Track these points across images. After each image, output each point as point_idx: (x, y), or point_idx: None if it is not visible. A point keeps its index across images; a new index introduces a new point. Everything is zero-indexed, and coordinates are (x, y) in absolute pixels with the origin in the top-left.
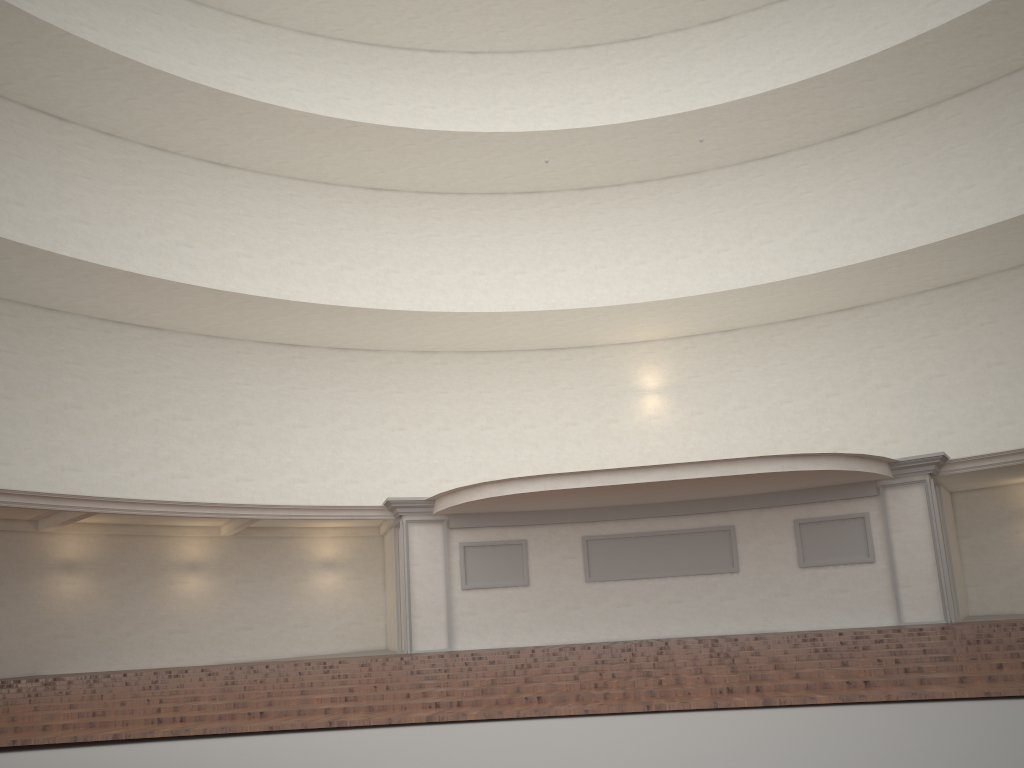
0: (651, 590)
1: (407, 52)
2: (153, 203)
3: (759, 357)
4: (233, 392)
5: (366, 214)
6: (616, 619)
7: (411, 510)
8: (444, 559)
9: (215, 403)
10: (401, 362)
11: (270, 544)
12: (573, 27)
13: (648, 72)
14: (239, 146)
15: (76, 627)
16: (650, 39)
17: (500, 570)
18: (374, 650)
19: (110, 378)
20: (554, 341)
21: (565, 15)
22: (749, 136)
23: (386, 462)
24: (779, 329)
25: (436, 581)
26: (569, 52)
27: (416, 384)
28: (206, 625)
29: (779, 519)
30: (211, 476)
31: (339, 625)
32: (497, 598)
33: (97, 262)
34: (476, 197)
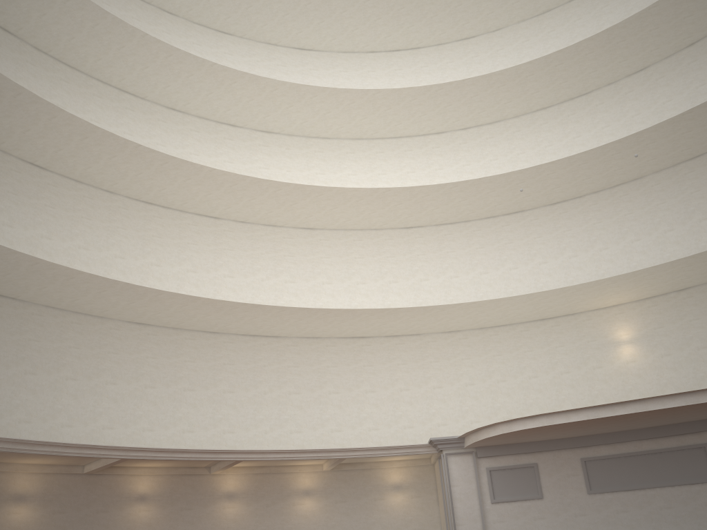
0: (643, 499)
1: (421, 137)
2: (270, 259)
3: None
4: (325, 372)
5: (403, 245)
6: (617, 523)
7: (448, 446)
8: (476, 480)
9: (314, 381)
10: (435, 340)
11: (356, 474)
12: (532, 98)
13: (591, 116)
14: (318, 215)
15: None
16: (590, 94)
17: (519, 487)
18: None
19: (249, 371)
20: (544, 313)
21: (525, 91)
22: (676, 145)
23: (431, 411)
24: None
25: (471, 497)
26: (531, 114)
27: (447, 354)
28: None
29: None
30: (315, 430)
31: None
32: (519, 509)
33: (239, 300)
34: (476, 222)
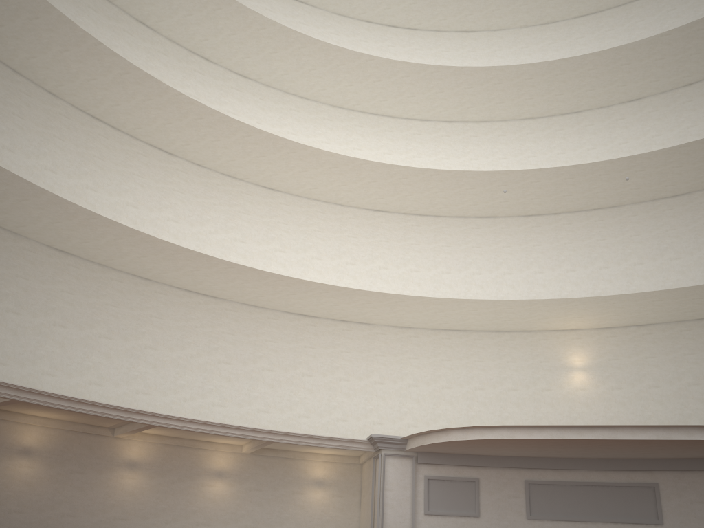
0: None
1: (403, 120)
2: (222, 211)
3: (670, 347)
4: (262, 346)
5: (367, 227)
6: None
7: (388, 445)
8: (411, 488)
9: (249, 353)
10: (384, 333)
11: (277, 462)
12: (524, 104)
13: (579, 135)
14: (284, 176)
15: (130, 512)
16: (581, 113)
17: (456, 501)
18: None
19: (178, 329)
20: (502, 325)
21: (519, 95)
22: (662, 179)
23: (368, 407)
24: (687, 326)
25: (404, 505)
26: (519, 122)
27: (394, 350)
28: (224, 521)
29: (700, 482)
30: (240, 407)
31: None
32: (452, 525)
33: None
34: (447, 219)
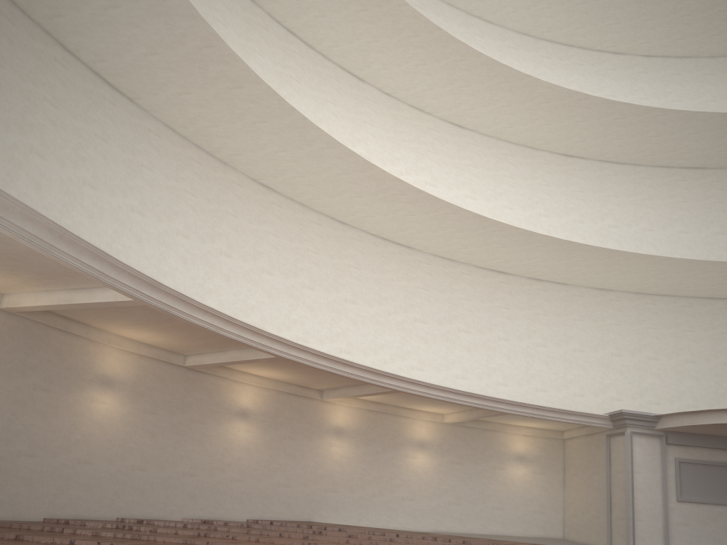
0: None
1: (595, 53)
2: (412, 150)
3: None
4: (457, 305)
5: (559, 174)
6: None
7: (637, 423)
8: (661, 471)
9: (444, 312)
10: (583, 295)
11: (477, 434)
12: None
13: None
14: (481, 111)
15: (339, 484)
16: None
17: (711, 488)
18: (554, 538)
19: (375, 282)
20: (721, 291)
21: None
22: None
23: (568, 377)
24: None
25: (654, 490)
26: None
27: (594, 315)
28: (427, 496)
29: None
30: (438, 371)
31: (526, 512)
32: (708, 513)
33: None
34: (647, 168)
